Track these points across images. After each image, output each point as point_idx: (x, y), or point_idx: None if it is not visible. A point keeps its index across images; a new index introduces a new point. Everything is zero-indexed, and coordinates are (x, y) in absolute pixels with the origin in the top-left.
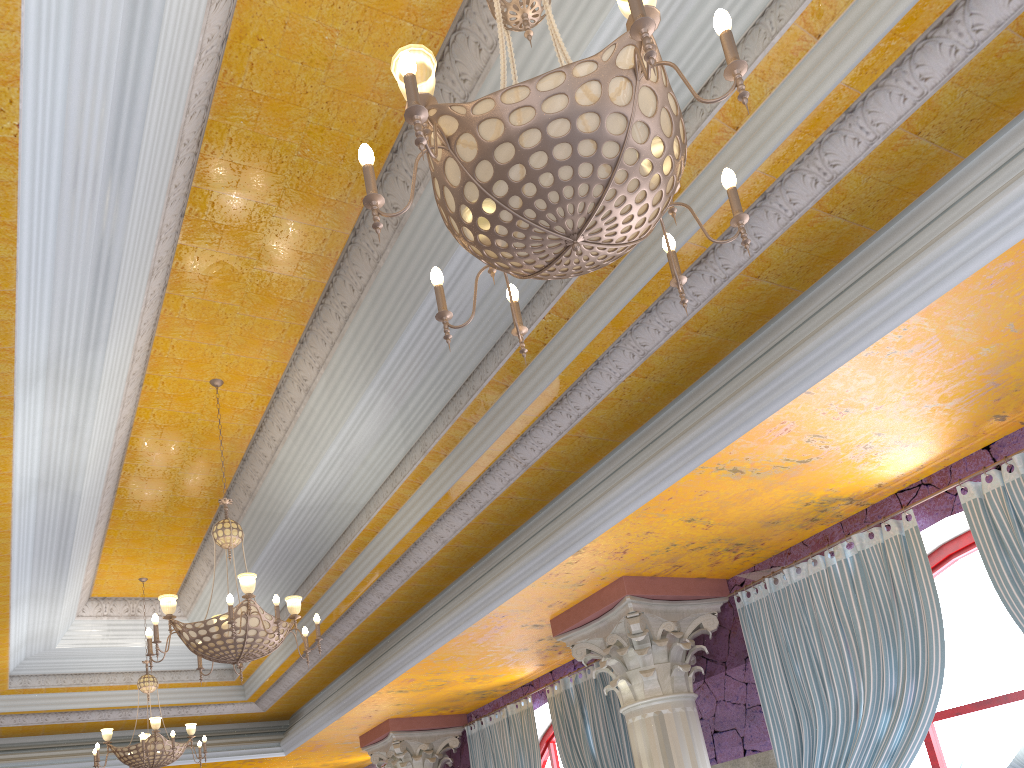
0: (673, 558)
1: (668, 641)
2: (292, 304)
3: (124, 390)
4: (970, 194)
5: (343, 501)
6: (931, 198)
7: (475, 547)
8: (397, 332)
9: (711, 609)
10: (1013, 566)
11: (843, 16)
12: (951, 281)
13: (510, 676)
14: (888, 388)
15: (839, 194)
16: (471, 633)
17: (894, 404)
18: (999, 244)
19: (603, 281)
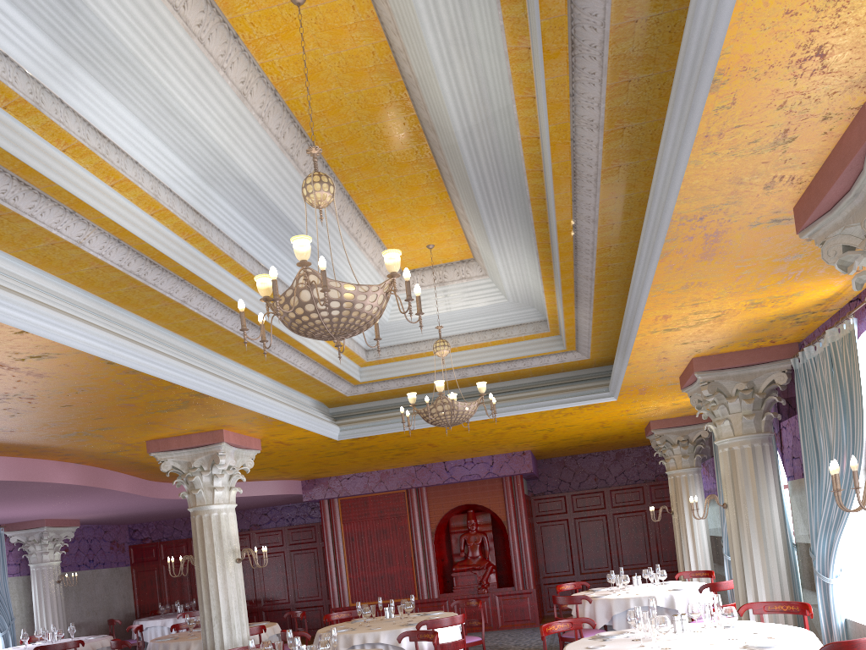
0: None
1: None
2: None
3: (201, 49)
4: None
5: (497, 107)
6: None
7: (653, 122)
8: None
9: None
10: None
11: None
12: None
13: (814, 293)
14: None
15: None
16: (678, 251)
17: None
18: None
19: None
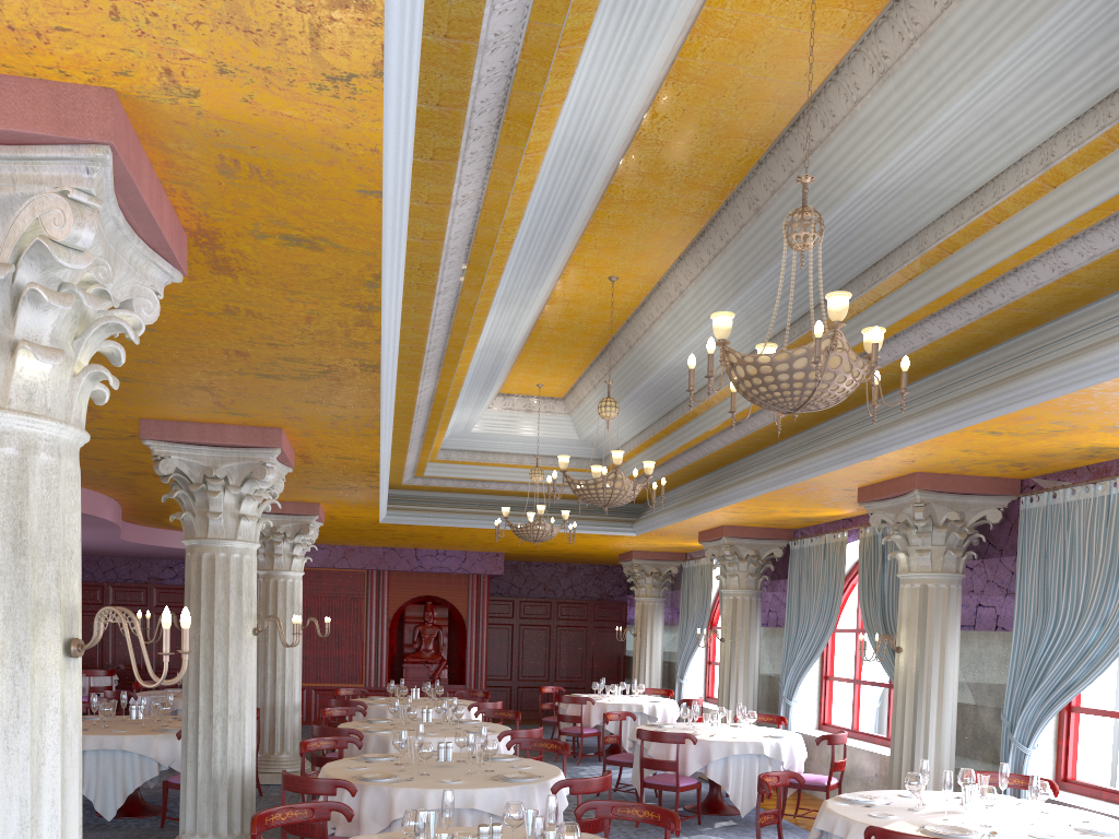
0: (960, 466)
1: (949, 528)
2: (675, 238)
3: (546, 291)
4: None
5: (701, 368)
6: None
7: (802, 423)
8: (749, 279)
9: (998, 504)
10: None
11: (1072, 180)
12: None
13: (830, 513)
14: (1110, 405)
15: (1073, 277)
16: (789, 489)
17: None
18: None
19: (902, 286)
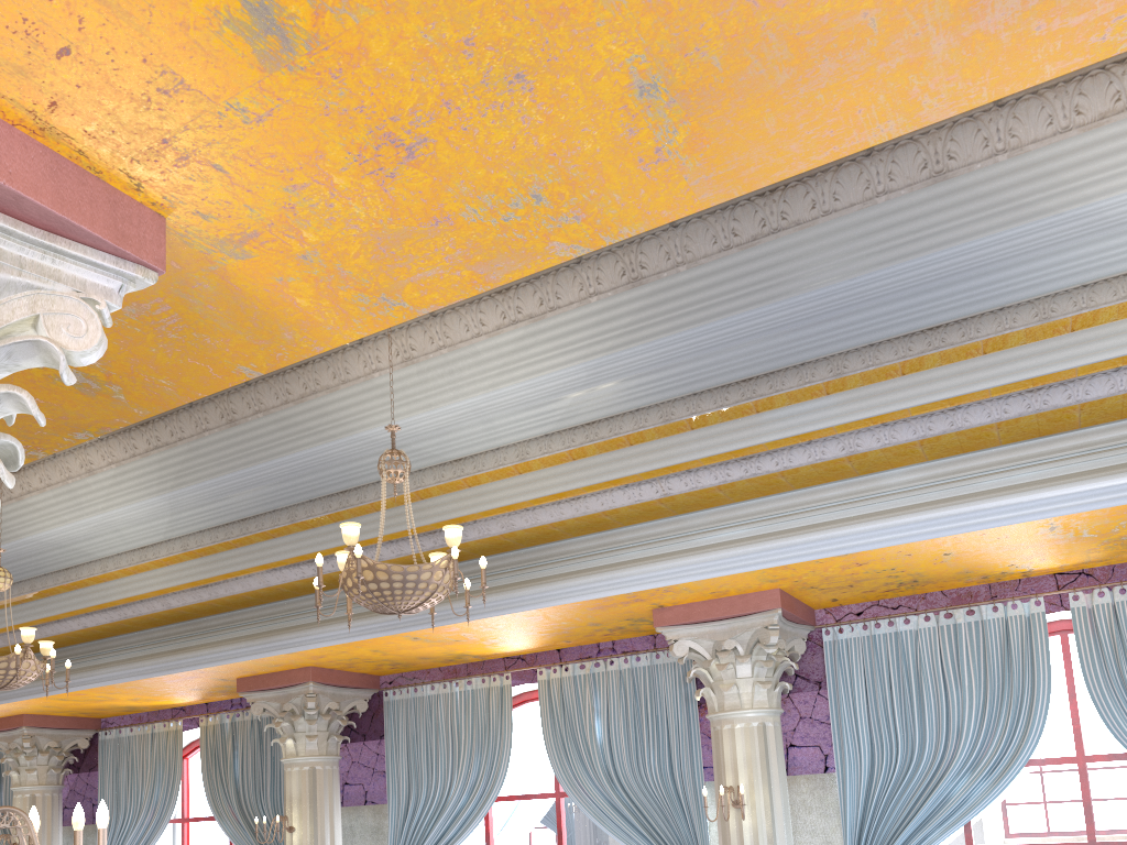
0: (351, 663)
1: (330, 716)
2: None
3: None
4: (572, 560)
5: (78, 547)
6: (556, 544)
7: (192, 613)
8: (201, 478)
9: (365, 696)
10: (555, 725)
11: (534, 472)
12: (553, 603)
13: (169, 701)
14: (513, 625)
15: (512, 534)
16: (168, 677)
17: (514, 630)
18: (576, 598)
19: (367, 514)
